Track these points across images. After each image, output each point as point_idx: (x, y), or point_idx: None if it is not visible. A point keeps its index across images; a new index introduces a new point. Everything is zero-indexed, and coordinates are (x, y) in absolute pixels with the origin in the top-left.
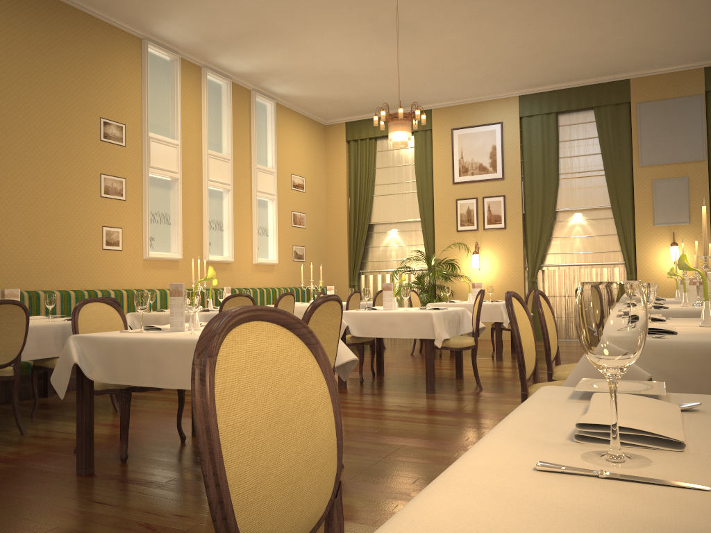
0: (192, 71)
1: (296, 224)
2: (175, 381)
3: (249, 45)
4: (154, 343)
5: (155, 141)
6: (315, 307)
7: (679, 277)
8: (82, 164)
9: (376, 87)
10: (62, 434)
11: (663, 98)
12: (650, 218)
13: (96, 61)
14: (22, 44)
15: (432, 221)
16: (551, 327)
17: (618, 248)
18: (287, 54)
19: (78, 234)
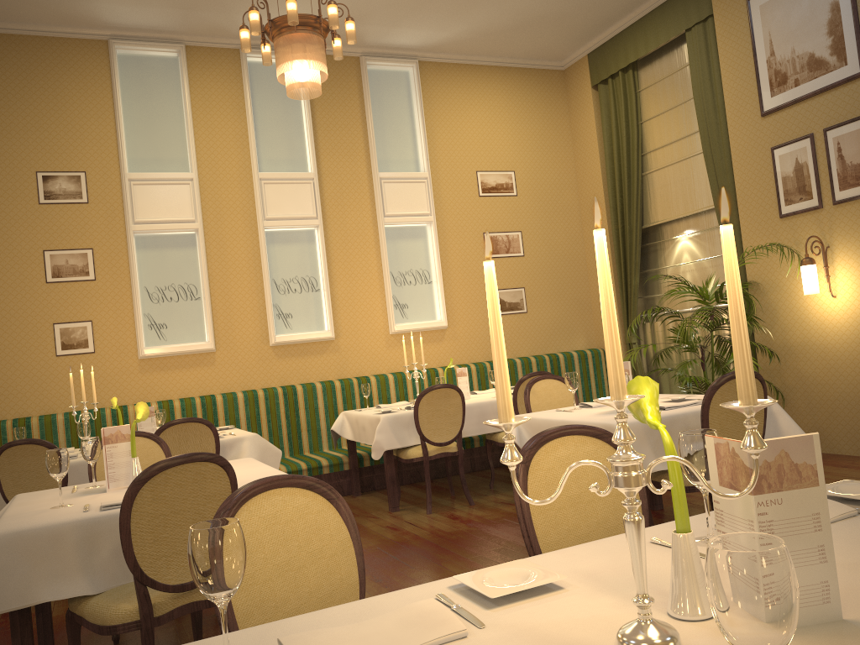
0: (220, 61)
1: (498, 253)
2: None
3: None
4: None
5: (142, 183)
6: None
7: None
8: (8, 243)
9: None
10: None
11: None
12: None
13: (21, 95)
14: None
15: (734, 205)
16: None
17: None
18: None
19: (9, 341)
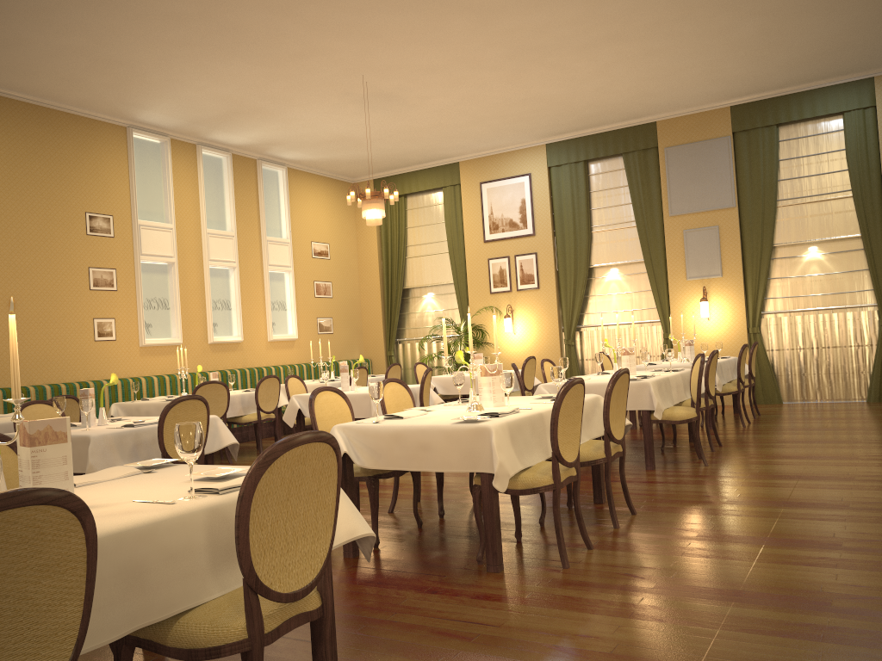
0: (186, 151)
1: (320, 294)
2: None
3: (237, 122)
4: None
5: (146, 228)
6: (171, 406)
7: (714, 334)
8: (68, 260)
9: (389, 146)
10: None
11: (690, 142)
12: (682, 272)
13: (78, 157)
14: (0, 154)
15: (465, 283)
16: (401, 409)
17: (655, 305)
18: (279, 127)
19: (68, 328)
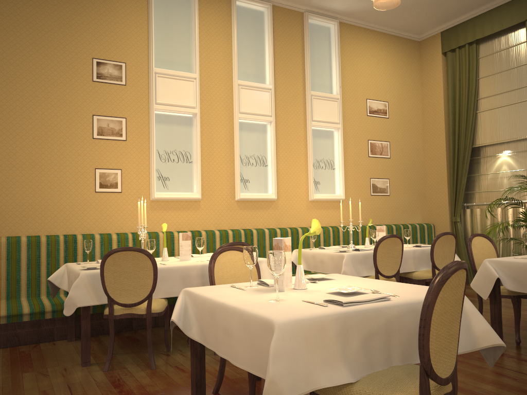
0: (218, 0)
1: (375, 154)
2: None
3: None
4: None
5: (163, 76)
6: None
7: None
8: (68, 106)
9: None
10: None
11: None
12: None
13: (87, 2)
14: None
15: None
16: None
17: None
18: None
19: (63, 177)
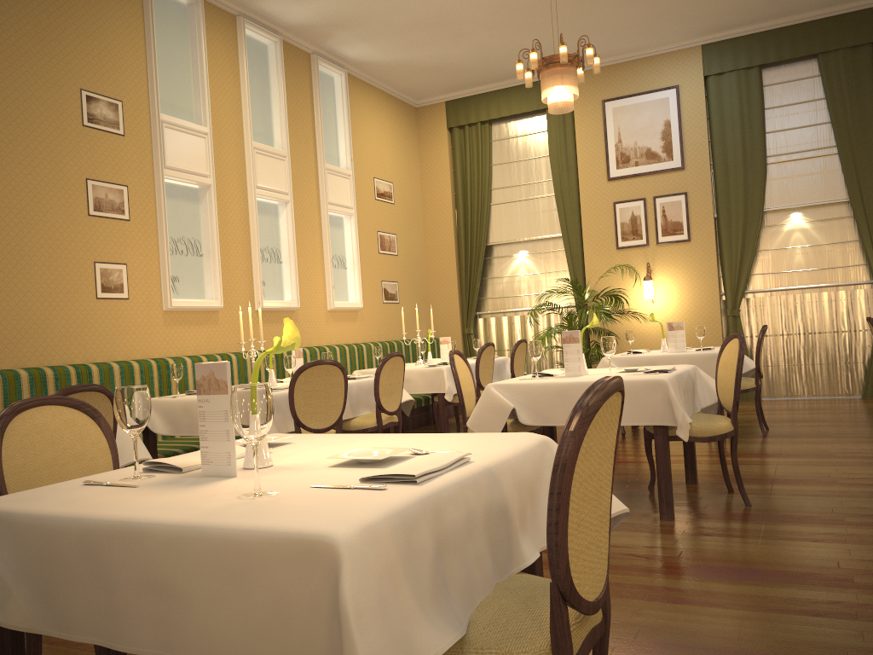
0: (223, 22)
1: (385, 250)
2: (219, 647)
3: None
4: (156, 537)
5: (172, 127)
6: (589, 417)
7: None
8: (54, 163)
9: (494, 40)
10: None
11: None
12: None
13: None
14: None
15: (579, 236)
16: None
17: (861, 261)
18: None
19: (55, 275)
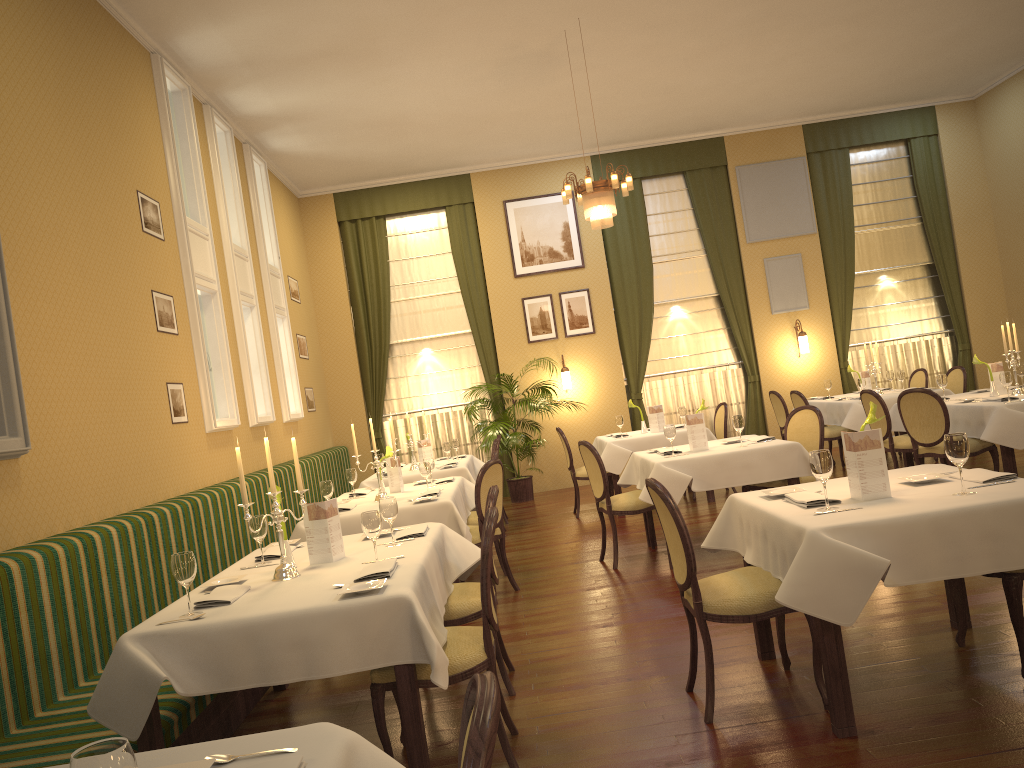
0: (196, 111)
1: (302, 354)
2: None
3: (307, 73)
4: (985, 510)
5: (192, 229)
6: None
7: (805, 372)
8: (133, 274)
9: (423, 141)
10: (576, 715)
11: (763, 161)
12: (766, 306)
13: (118, 89)
14: (49, 54)
15: (490, 332)
16: None
17: (730, 345)
18: (349, 89)
19: (149, 400)
